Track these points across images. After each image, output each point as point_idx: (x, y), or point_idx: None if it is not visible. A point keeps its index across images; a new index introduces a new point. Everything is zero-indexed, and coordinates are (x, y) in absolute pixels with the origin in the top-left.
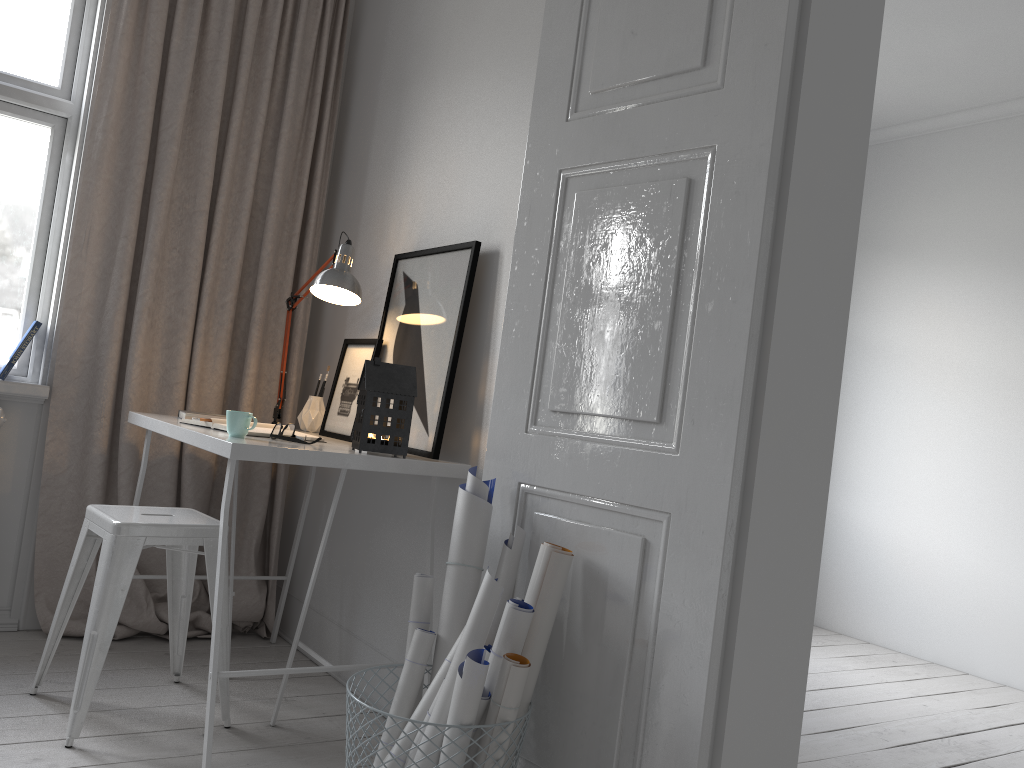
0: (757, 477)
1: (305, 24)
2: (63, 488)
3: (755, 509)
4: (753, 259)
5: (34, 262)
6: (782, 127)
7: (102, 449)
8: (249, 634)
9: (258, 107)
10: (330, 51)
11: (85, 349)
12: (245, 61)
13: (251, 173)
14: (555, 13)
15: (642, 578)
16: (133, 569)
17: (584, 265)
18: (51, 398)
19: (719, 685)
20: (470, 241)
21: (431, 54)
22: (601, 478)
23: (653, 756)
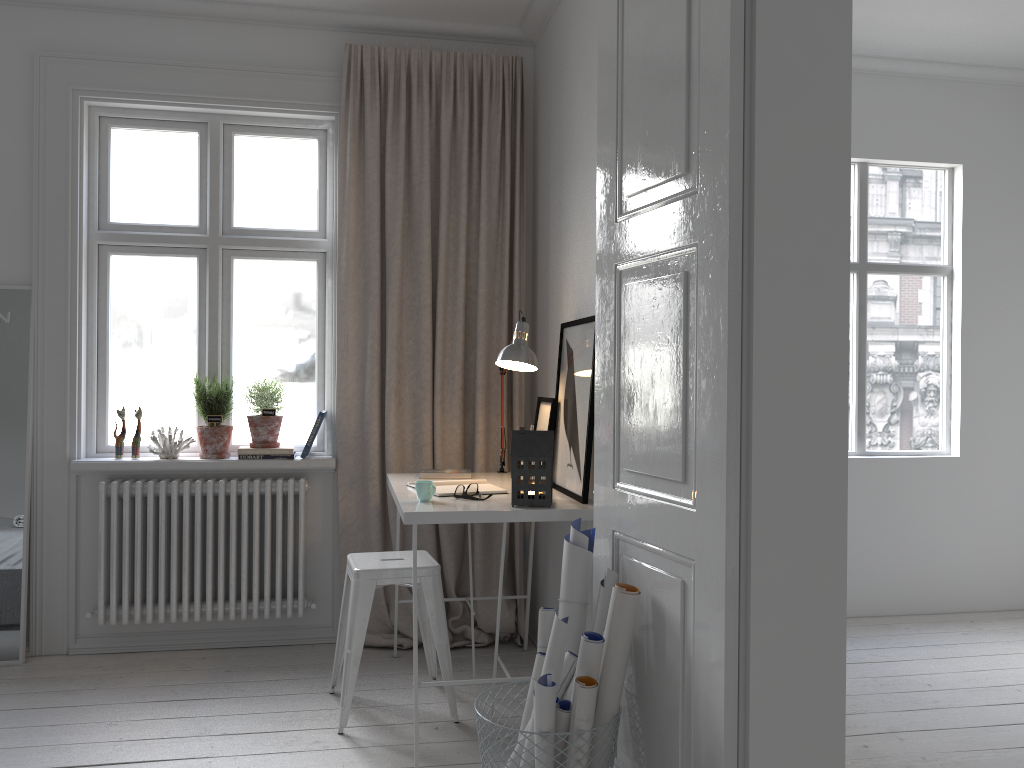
0: (754, 528)
1: (489, 130)
2: (355, 534)
3: (756, 556)
4: (724, 342)
5: (318, 365)
6: (739, 223)
7: (376, 503)
8: (509, 642)
9: (459, 210)
10: (514, 145)
11: (356, 427)
12: (443, 176)
13: (461, 265)
14: (603, 128)
15: (685, 614)
16: (370, 603)
17: (633, 347)
18: (338, 467)
19: (743, 707)
20: (594, 315)
21: (573, 144)
22: (655, 528)
23: (699, 764)
